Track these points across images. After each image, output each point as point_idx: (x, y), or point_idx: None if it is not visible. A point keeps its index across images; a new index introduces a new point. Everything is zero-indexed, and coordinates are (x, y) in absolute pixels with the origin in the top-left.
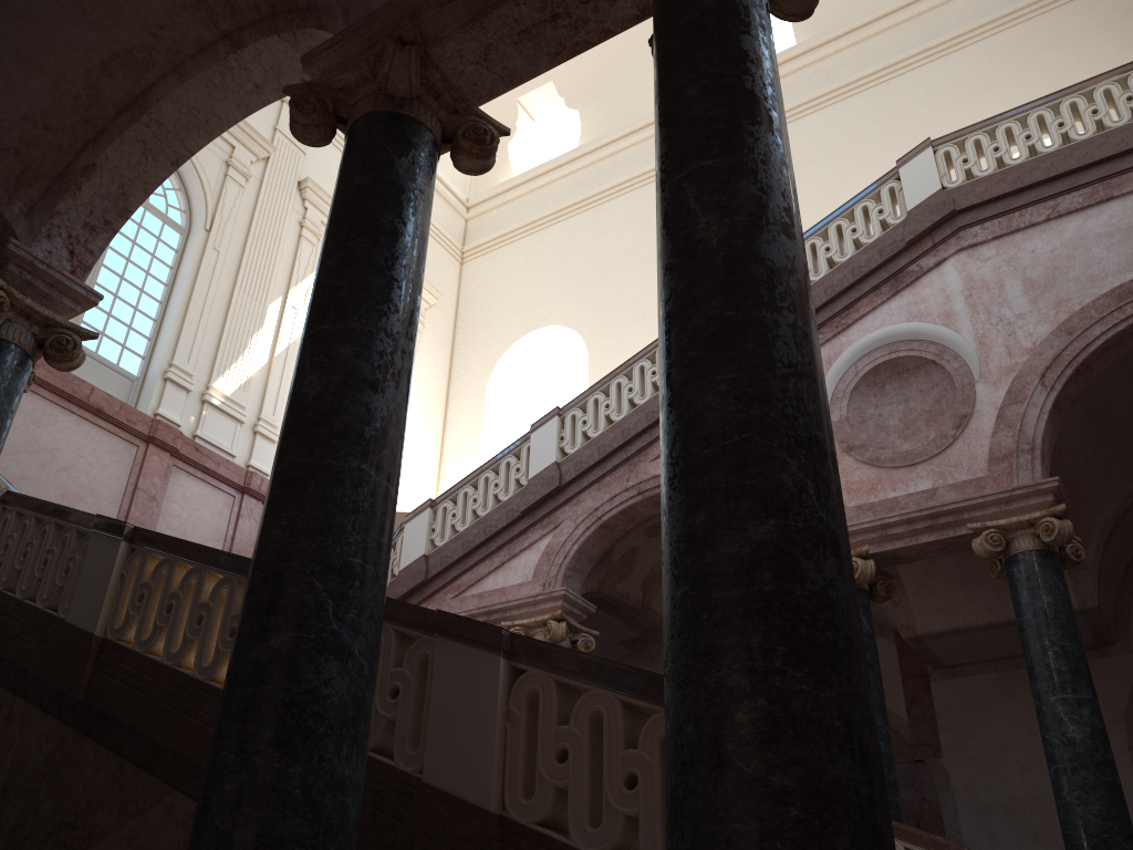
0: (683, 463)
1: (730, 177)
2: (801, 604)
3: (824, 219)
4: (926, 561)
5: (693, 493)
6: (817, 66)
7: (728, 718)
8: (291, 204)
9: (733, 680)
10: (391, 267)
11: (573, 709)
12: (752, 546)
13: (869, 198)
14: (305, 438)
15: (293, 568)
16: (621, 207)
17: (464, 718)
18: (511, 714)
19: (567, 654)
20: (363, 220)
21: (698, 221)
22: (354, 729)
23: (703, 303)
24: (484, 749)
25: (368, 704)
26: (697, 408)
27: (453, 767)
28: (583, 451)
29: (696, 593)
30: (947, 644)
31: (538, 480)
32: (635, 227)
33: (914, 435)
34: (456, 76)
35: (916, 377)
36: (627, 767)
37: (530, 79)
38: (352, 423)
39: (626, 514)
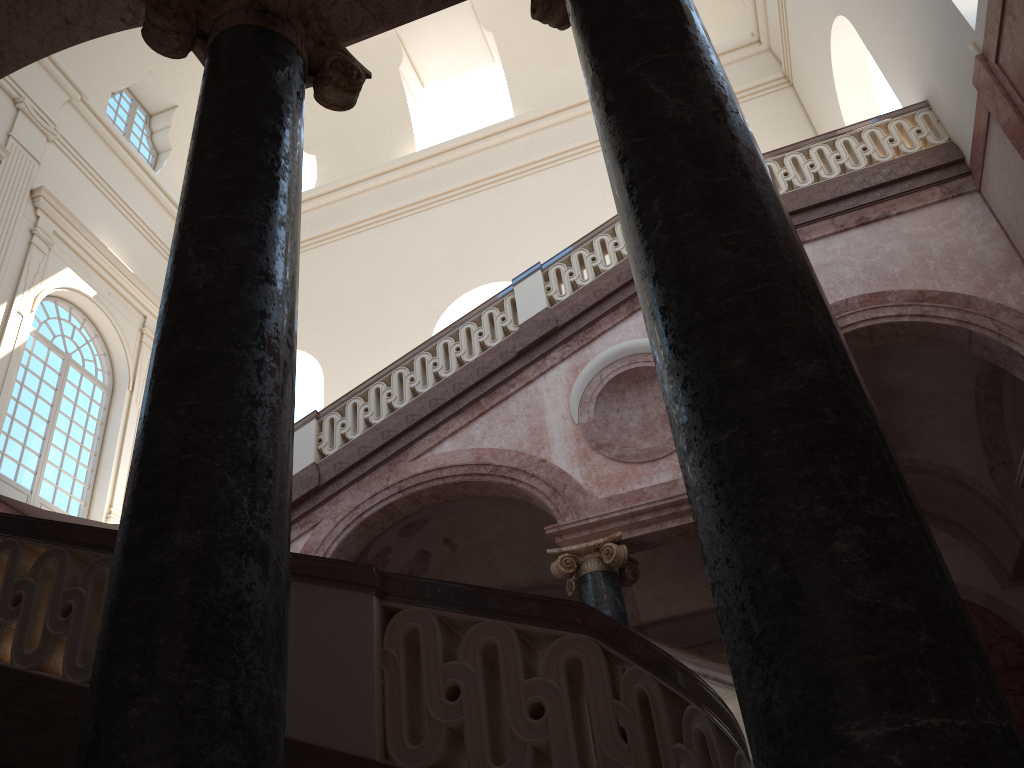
0: (700, 314)
1: (689, 69)
2: (865, 438)
3: (567, 248)
4: (649, 555)
5: (721, 339)
6: (533, 137)
7: (825, 549)
8: (22, 210)
9: (819, 511)
10: (277, 168)
11: (462, 643)
12: (805, 383)
13: (605, 233)
14: (199, 326)
15: (198, 460)
16: (356, 244)
17: (333, 664)
18: (387, 656)
19: (448, 588)
20: (244, 120)
21: (666, 103)
22: (278, 644)
23: (690, 171)
24: (361, 694)
25: (286, 619)
26: (707, 263)
27: (323, 718)
28: (343, 451)
29: (750, 433)
30: (664, 631)
31: (296, 481)
32: (370, 262)
33: (652, 435)
34: (327, 7)
35: (652, 386)
36: (531, 696)
37: (393, 27)
38: (252, 314)
39: (386, 511)
